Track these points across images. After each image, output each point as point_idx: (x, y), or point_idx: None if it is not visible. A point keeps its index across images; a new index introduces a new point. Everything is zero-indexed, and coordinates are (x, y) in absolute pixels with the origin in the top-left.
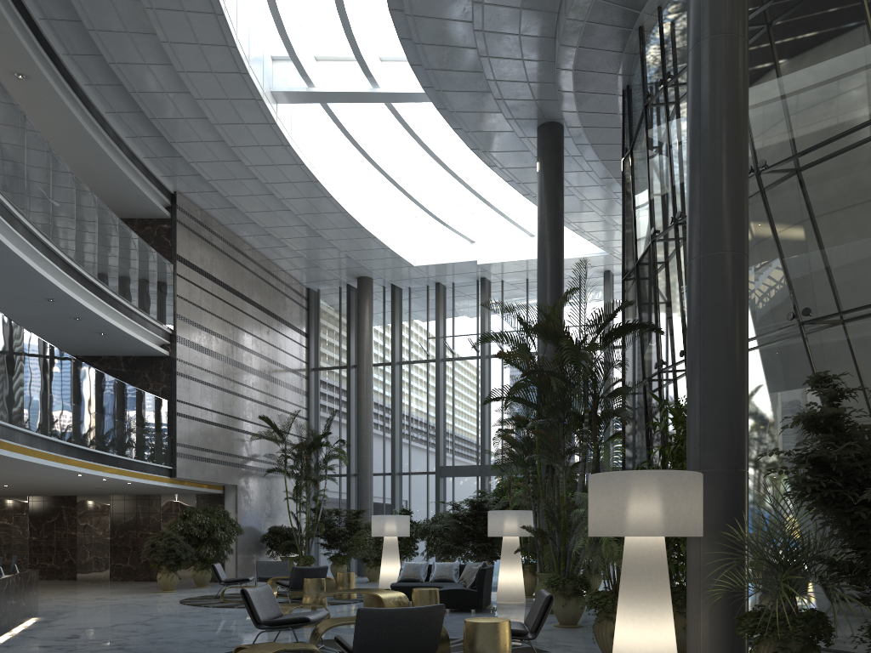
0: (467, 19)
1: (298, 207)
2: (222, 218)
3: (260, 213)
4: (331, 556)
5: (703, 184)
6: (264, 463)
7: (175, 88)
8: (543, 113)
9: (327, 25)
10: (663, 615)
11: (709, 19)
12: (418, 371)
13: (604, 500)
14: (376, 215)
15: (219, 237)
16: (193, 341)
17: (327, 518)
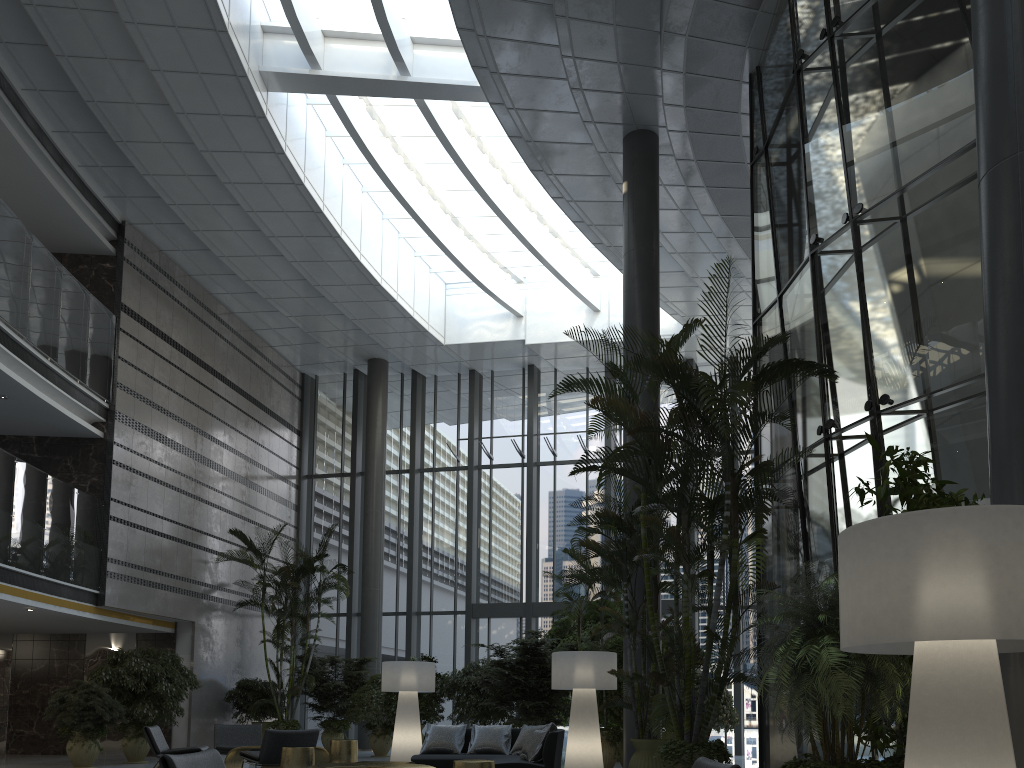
0: None
1: (292, 251)
2: (189, 265)
3: (241, 259)
4: (322, 721)
5: (1017, 32)
6: (235, 595)
7: (122, 52)
8: (634, 115)
9: None
10: None
11: None
12: (445, 482)
13: (894, 569)
14: (396, 272)
15: (184, 290)
16: (140, 421)
17: (318, 669)
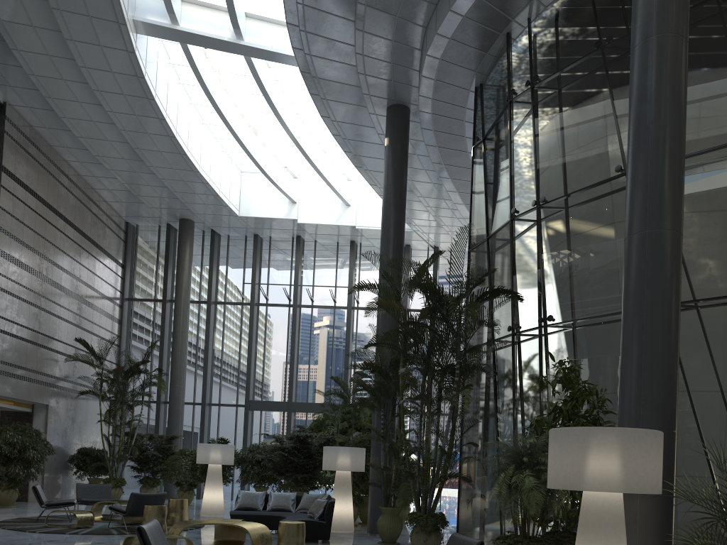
0: None
1: (137, 141)
2: (51, 138)
3: (95, 141)
4: (141, 479)
5: (651, 165)
6: (76, 385)
7: None
8: (397, 95)
9: None
10: None
11: (662, 17)
12: (233, 312)
13: (581, 454)
14: (210, 163)
15: (47, 157)
16: (13, 256)
17: (139, 442)
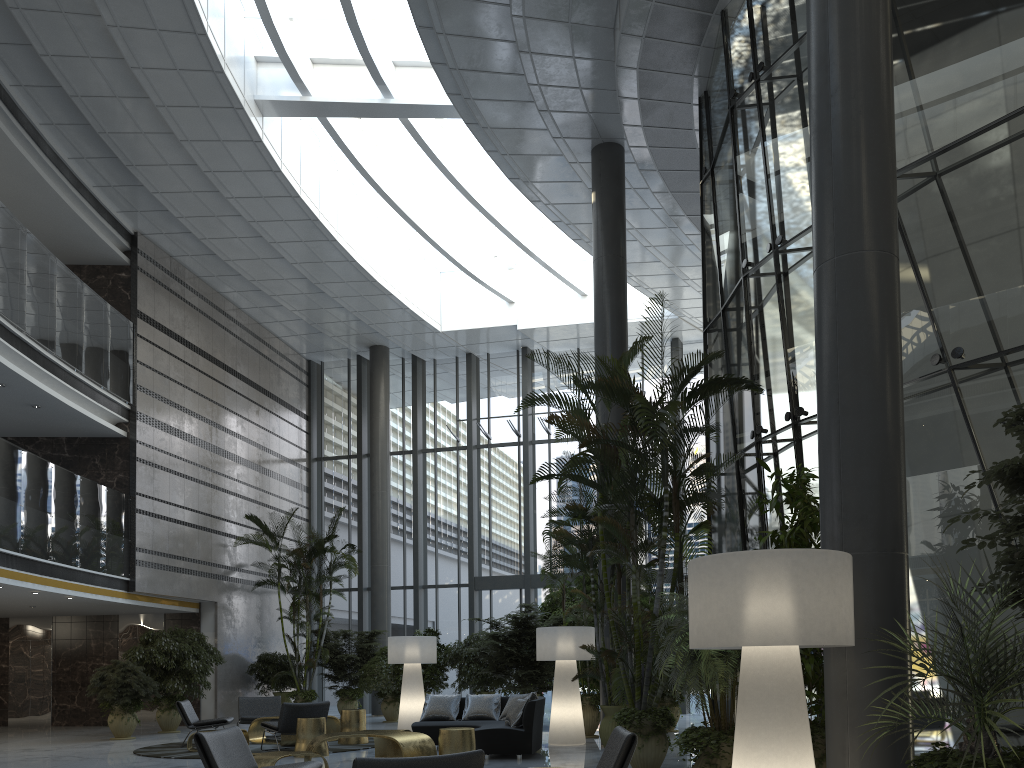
0: (503, 2)
1: (293, 254)
2: (197, 268)
3: (246, 262)
4: (338, 690)
5: (835, 159)
6: (253, 575)
7: (129, 91)
8: (599, 130)
9: (325, 19)
10: (802, 760)
11: None
12: (446, 461)
13: (714, 594)
14: (392, 267)
15: (194, 292)
16: (159, 419)
17: (332, 642)
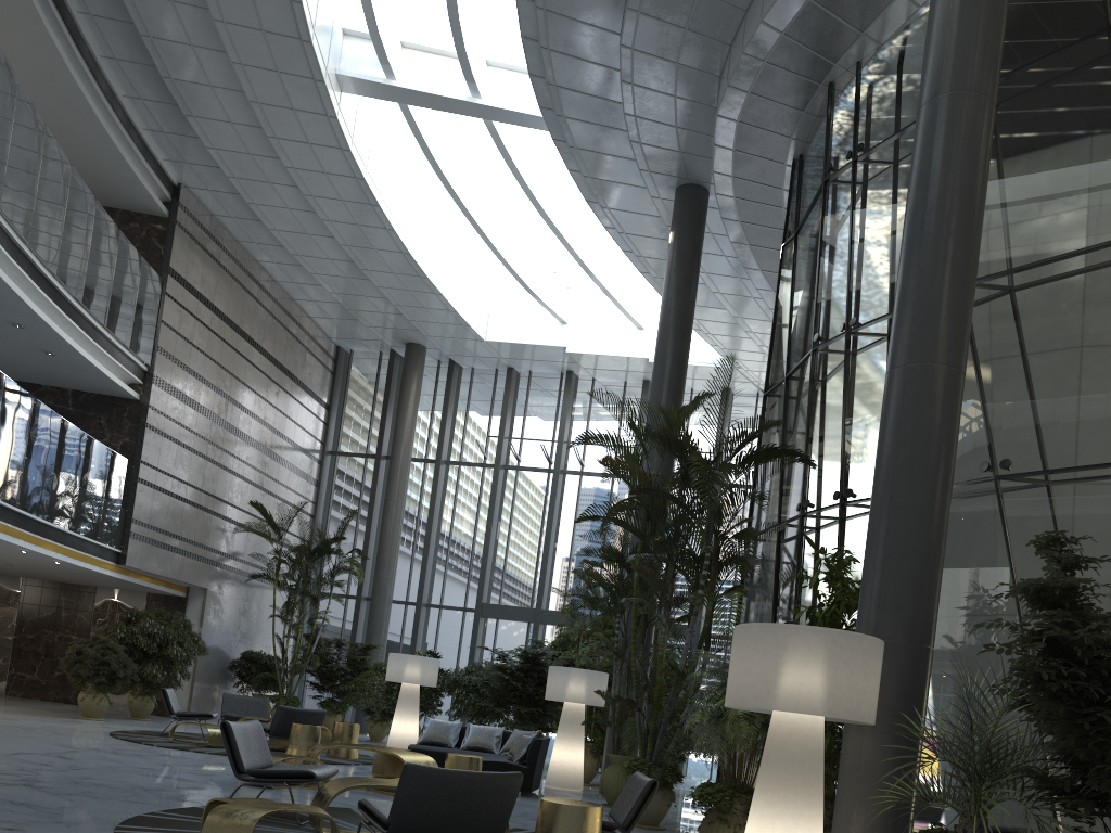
0: (614, 30)
1: (345, 236)
2: (238, 231)
3: (292, 235)
4: (322, 701)
5: (921, 274)
6: (248, 566)
7: (206, 41)
8: (688, 171)
9: (423, 4)
10: (813, 822)
11: (954, 69)
12: (470, 477)
13: (756, 659)
14: (445, 266)
15: (231, 256)
16: (175, 386)
17: (323, 649)
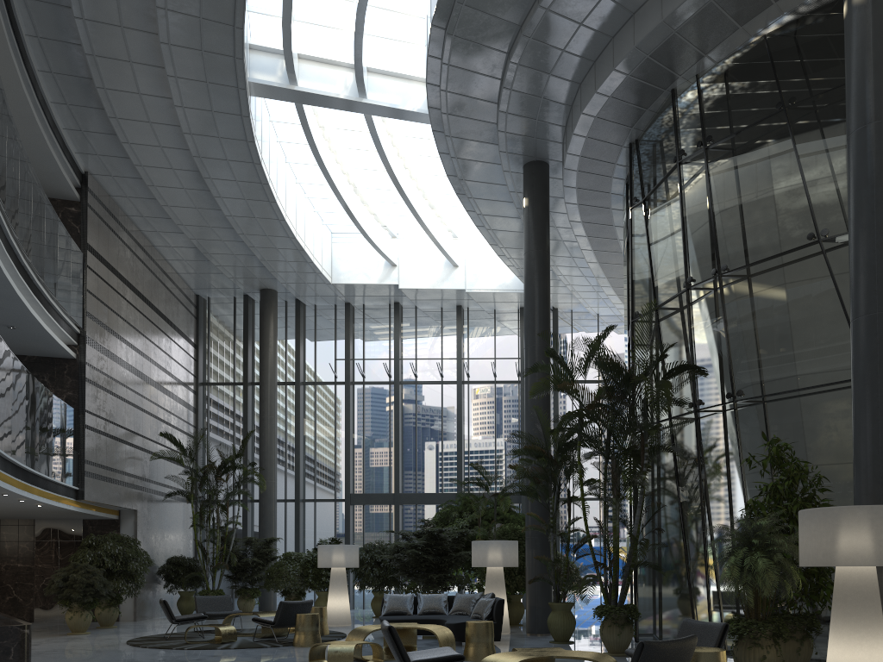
0: (504, 50)
1: (231, 208)
2: (130, 208)
3: (181, 209)
4: (238, 589)
5: (878, 248)
6: (160, 486)
7: (145, 59)
8: (537, 151)
9: (318, 24)
10: None
11: (882, 104)
12: (325, 393)
13: (841, 532)
14: (304, 226)
15: (124, 229)
16: (101, 344)
17: (234, 547)
